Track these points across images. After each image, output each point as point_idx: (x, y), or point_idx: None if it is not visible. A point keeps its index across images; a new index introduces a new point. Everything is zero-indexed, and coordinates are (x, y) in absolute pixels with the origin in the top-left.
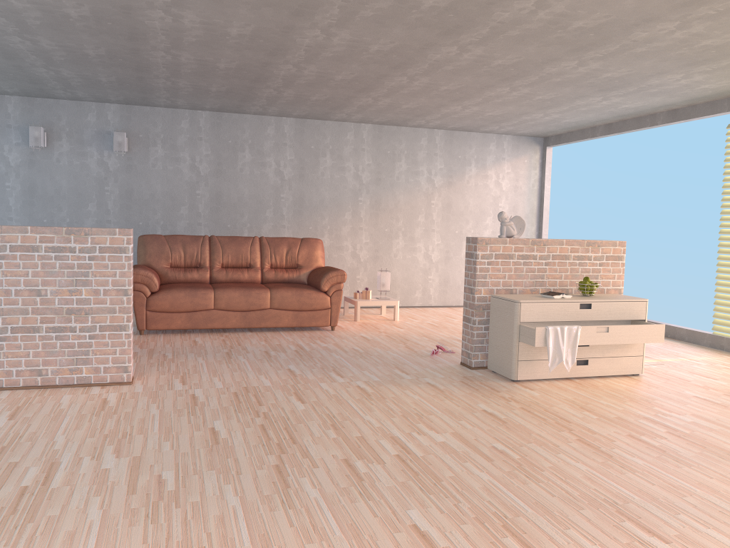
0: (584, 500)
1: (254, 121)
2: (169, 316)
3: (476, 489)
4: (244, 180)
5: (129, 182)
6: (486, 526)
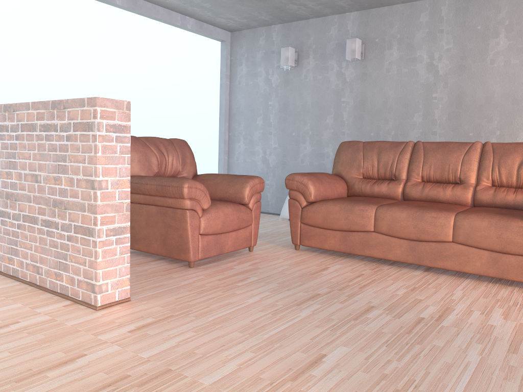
0: None
1: None
2: (322, 233)
3: None
4: (495, 74)
5: (363, 91)
6: None
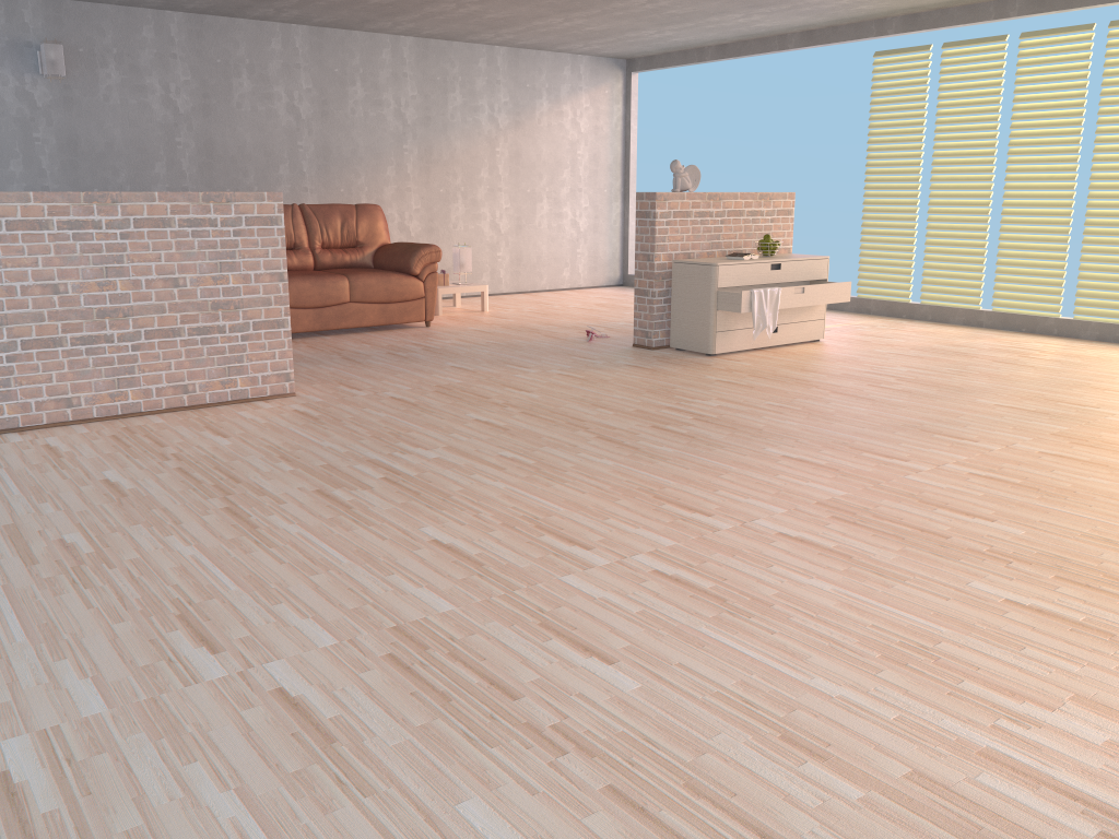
0: (889, 427)
1: (252, 30)
2: None
3: (798, 431)
4: (244, 120)
5: (71, 125)
6: (838, 449)
